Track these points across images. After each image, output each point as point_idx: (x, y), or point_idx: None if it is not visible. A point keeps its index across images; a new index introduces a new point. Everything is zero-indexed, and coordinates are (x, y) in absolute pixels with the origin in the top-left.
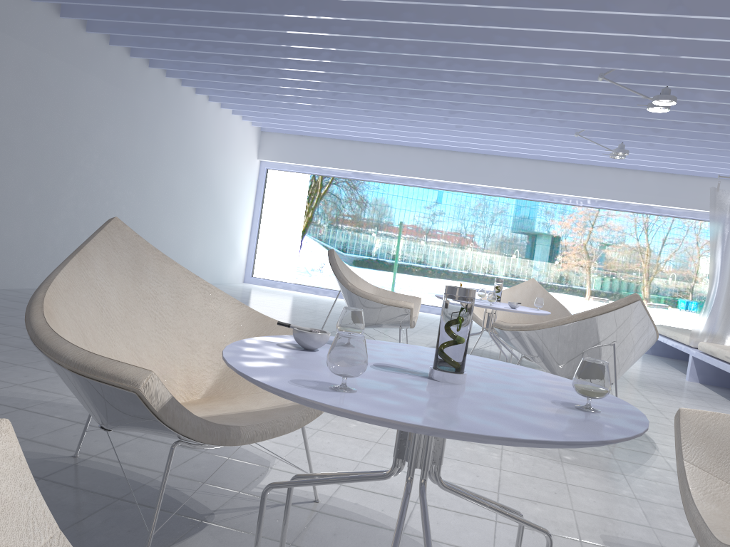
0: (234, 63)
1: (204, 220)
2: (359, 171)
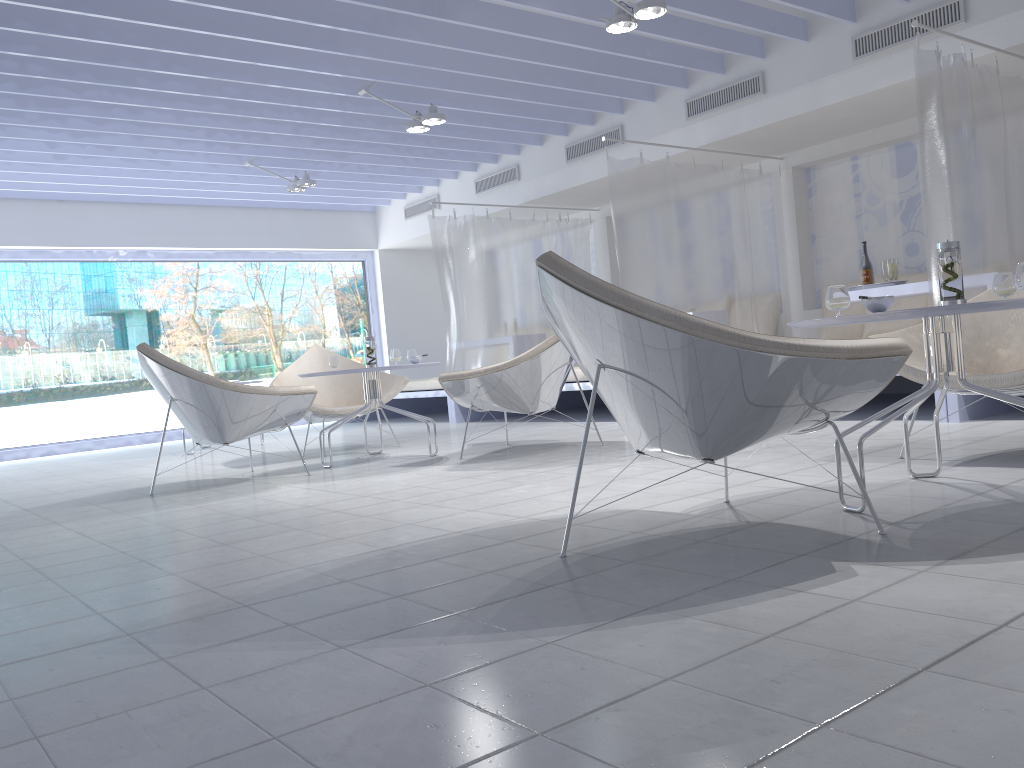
0: None
1: None
2: None
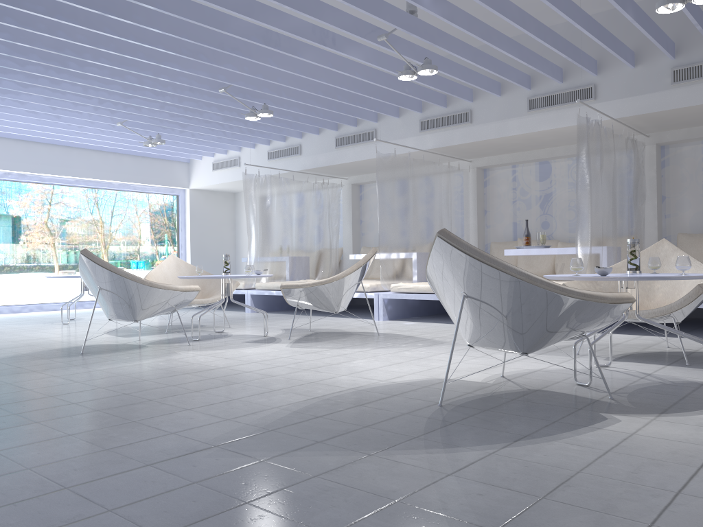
0: None
1: None
2: None
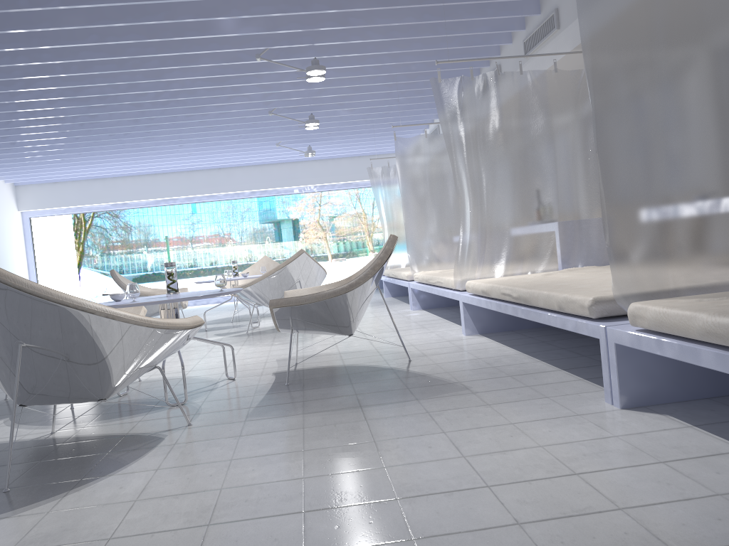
0: None
1: None
2: (117, 202)
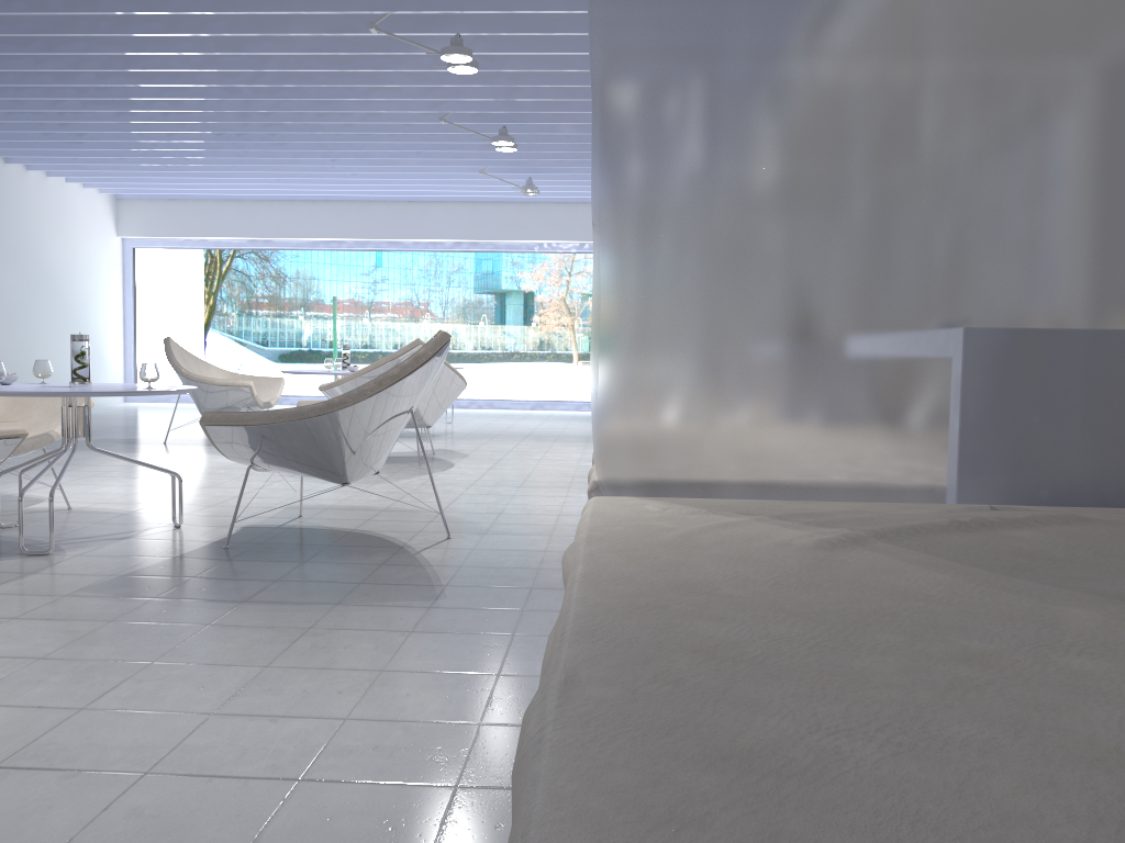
0: (38, 129)
1: (48, 325)
2: (256, 238)
